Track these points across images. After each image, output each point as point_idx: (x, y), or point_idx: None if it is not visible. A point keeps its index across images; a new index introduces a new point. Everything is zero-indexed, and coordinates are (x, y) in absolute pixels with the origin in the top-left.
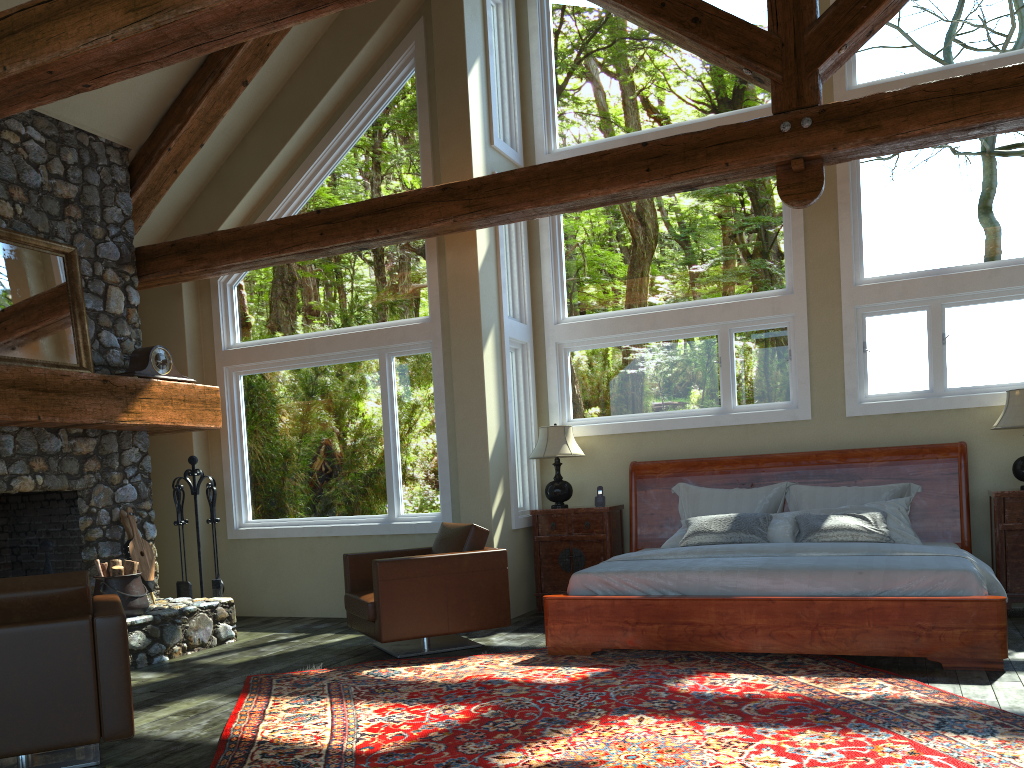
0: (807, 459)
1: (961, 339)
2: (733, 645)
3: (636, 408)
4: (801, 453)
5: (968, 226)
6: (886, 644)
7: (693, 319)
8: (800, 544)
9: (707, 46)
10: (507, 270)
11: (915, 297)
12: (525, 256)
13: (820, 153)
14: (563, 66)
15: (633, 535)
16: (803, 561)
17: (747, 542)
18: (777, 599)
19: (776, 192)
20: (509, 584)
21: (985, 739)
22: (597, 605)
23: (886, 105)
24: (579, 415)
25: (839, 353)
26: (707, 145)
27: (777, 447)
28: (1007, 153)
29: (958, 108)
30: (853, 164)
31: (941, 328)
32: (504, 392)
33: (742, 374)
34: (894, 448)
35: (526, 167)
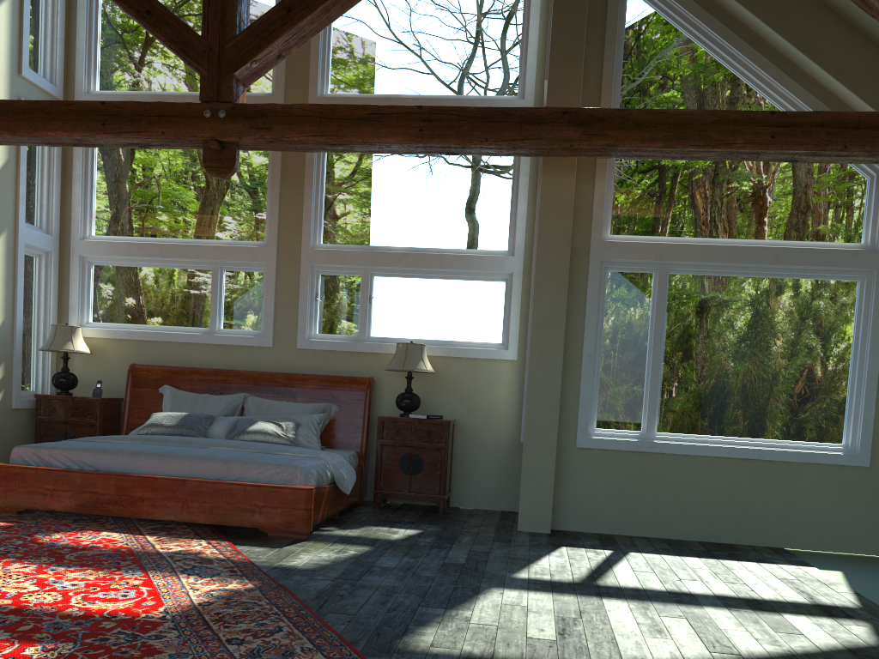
0: (263, 377)
1: (383, 301)
2: (126, 511)
3: (144, 320)
4: (260, 372)
5: (394, 218)
6: (232, 517)
7: (191, 254)
8: (220, 440)
9: (156, 35)
10: (37, 186)
11: (351, 264)
12: (56, 177)
13: (230, 139)
14: (108, 22)
15: (124, 424)
16: (198, 451)
17: (187, 435)
18: (160, 478)
19: (265, 164)
20: (3, 455)
21: (202, 579)
22: (24, 473)
23: (277, 114)
24: (97, 319)
25: (297, 298)
26: (150, 114)
27: (247, 365)
28: (424, 169)
29: (323, 127)
30: (319, 154)
31: (368, 291)
32: (15, 290)
33: (228, 304)
34: (325, 376)
35: (6, 100)
